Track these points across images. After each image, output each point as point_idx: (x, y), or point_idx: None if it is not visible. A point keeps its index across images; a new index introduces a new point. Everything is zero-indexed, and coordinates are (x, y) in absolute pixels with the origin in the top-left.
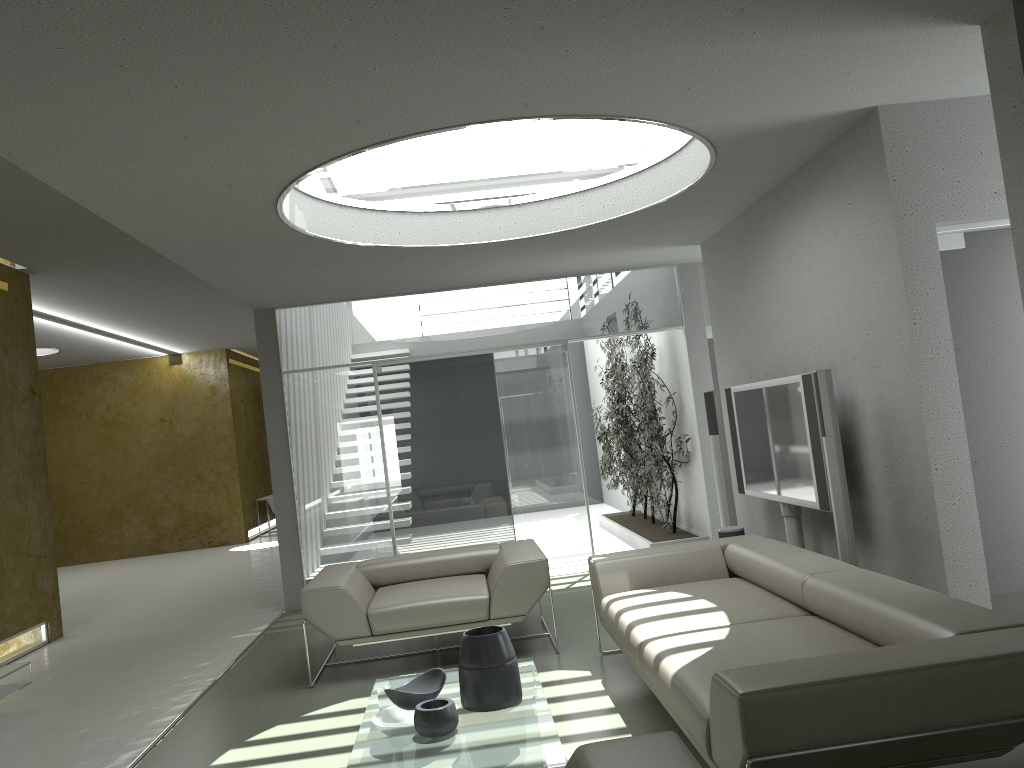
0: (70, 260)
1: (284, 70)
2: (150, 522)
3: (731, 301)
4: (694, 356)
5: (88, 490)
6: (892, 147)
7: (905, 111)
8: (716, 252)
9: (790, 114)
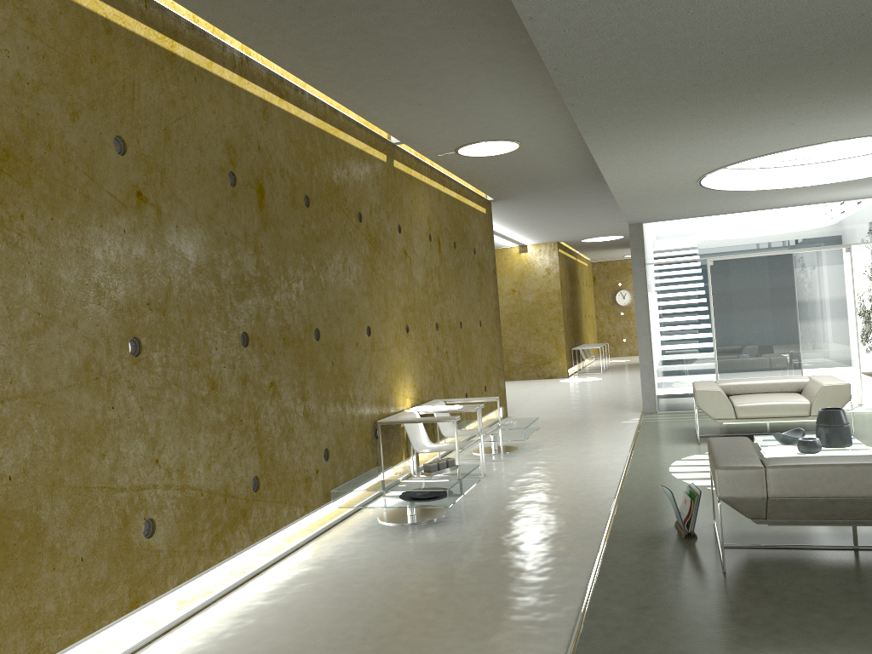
0: (519, 194)
1: (760, 132)
2: (504, 359)
3: None
4: None
5: None
6: None
7: None
8: None
9: None
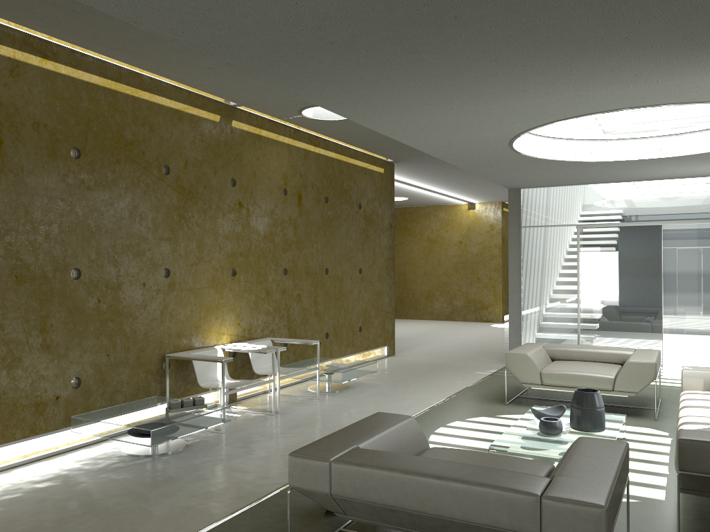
0: (414, 157)
1: (500, 99)
2: (448, 301)
3: None
4: None
5: (417, 278)
6: None
7: None
8: None
9: None
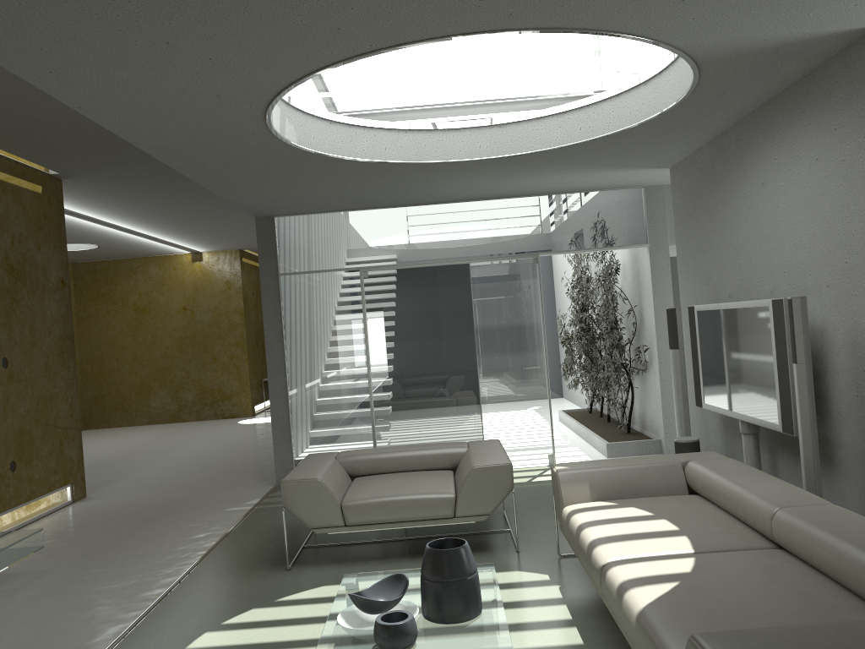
0: (96, 167)
1: None
2: (173, 395)
3: (698, 223)
4: (656, 273)
5: (122, 365)
6: None
7: None
8: (685, 175)
9: (783, 33)
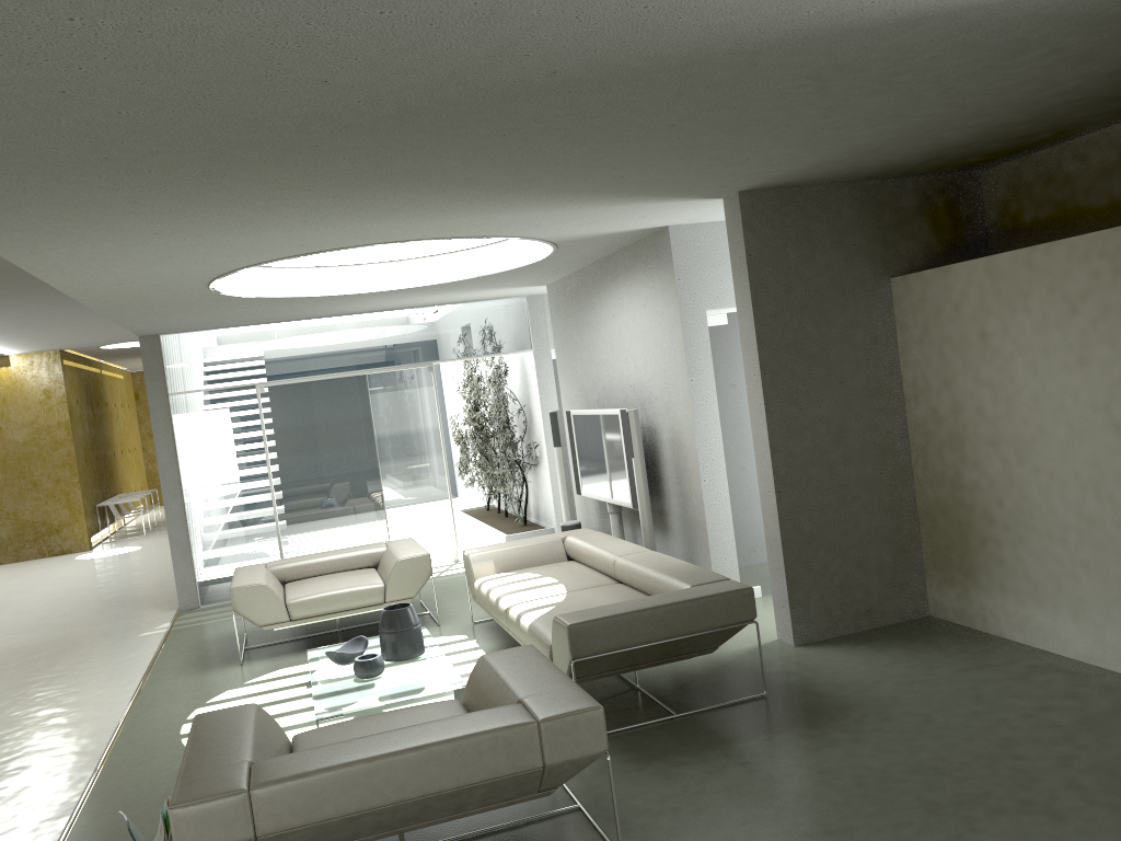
0: None
1: (265, 230)
2: None
3: (571, 337)
4: (541, 375)
5: None
6: (678, 255)
7: (687, 230)
8: (559, 295)
9: (608, 230)
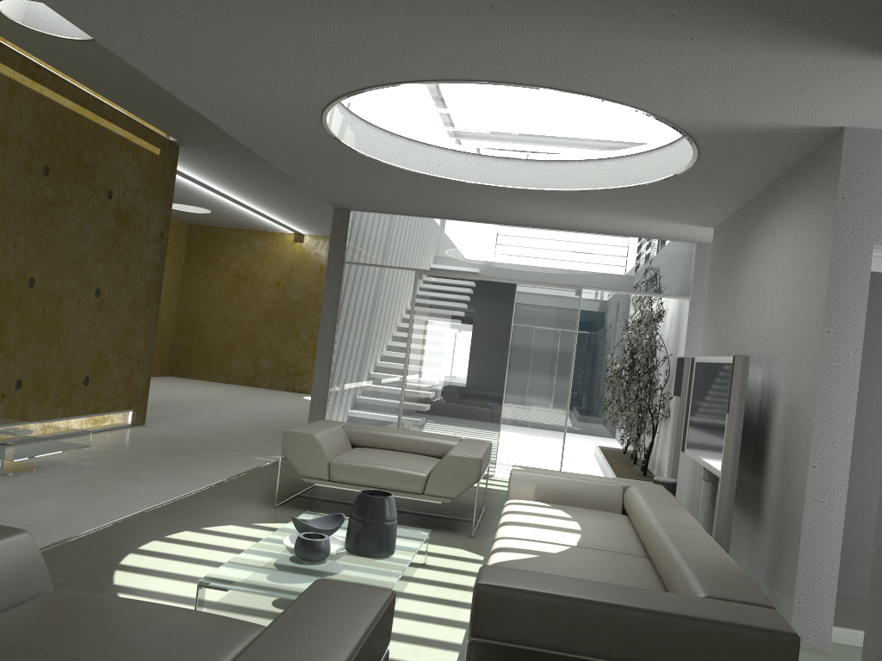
0: (208, 140)
1: (291, 11)
2: (252, 360)
3: (721, 283)
4: (693, 326)
5: (213, 324)
6: (849, 167)
7: (871, 136)
8: (721, 237)
9: (757, 120)
